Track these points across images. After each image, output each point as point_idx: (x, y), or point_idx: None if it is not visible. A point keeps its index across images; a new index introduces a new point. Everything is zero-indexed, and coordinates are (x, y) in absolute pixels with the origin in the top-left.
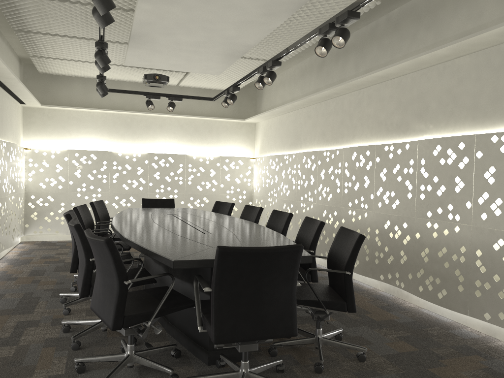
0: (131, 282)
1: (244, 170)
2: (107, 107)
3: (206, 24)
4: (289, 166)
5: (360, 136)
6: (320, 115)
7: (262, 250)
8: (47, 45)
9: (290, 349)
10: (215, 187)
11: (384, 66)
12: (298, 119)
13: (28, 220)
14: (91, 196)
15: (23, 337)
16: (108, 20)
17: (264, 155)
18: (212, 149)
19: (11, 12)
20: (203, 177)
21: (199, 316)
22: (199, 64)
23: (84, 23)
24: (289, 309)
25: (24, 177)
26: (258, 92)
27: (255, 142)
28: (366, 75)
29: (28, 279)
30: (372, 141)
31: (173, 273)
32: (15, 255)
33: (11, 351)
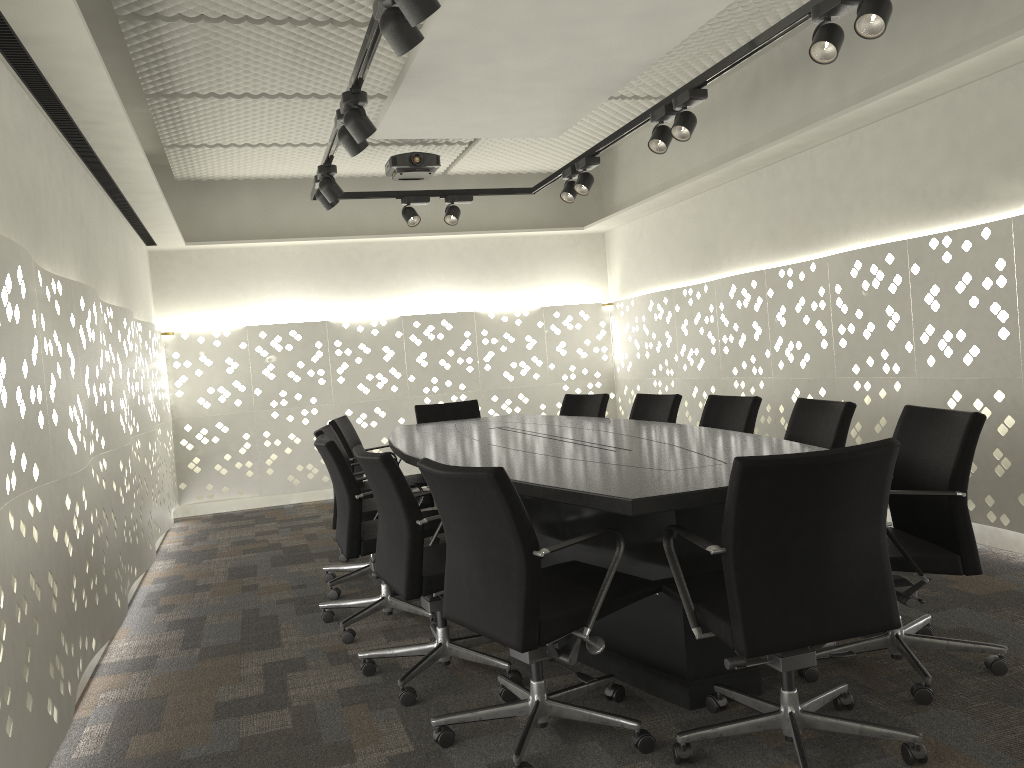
0: (549, 551)
1: (592, 329)
2: (310, 234)
3: (570, 29)
4: (697, 310)
5: (862, 226)
6: (759, 196)
7: (825, 458)
8: (204, 119)
9: (836, 665)
10: (539, 370)
11: (906, 76)
12: (706, 212)
13: (184, 474)
14: (299, 414)
15: (293, 692)
16: (413, 38)
17: (631, 296)
18: (523, 295)
19: (150, 58)
20: (513, 354)
21: (689, 608)
22: (524, 118)
23: (290, 64)
24: (878, 574)
25: (168, 391)
26: (602, 170)
27: (608, 272)
28: (878, 97)
29: (233, 586)
30: (895, 234)
31: (570, 536)
32: (178, 544)
33: (285, 718)
